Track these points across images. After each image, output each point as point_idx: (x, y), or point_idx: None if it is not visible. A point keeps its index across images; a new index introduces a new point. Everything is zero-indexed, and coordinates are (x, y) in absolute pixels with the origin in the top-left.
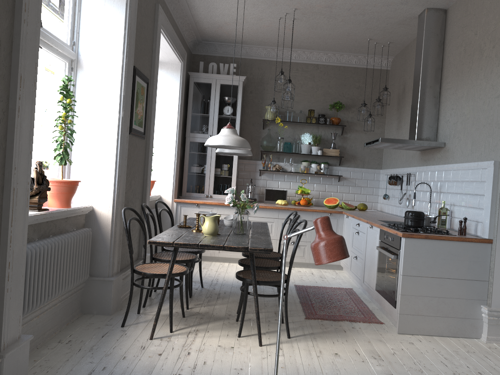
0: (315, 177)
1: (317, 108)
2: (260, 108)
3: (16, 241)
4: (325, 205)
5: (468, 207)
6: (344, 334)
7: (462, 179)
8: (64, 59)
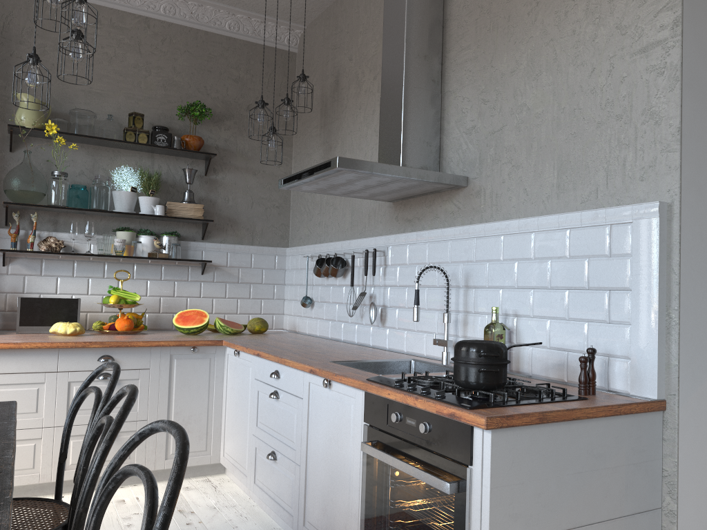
0: (150, 266)
1: (149, 113)
2: (3, 100)
3: None
4: (178, 327)
5: (567, 319)
6: None
7: (542, 255)
8: None
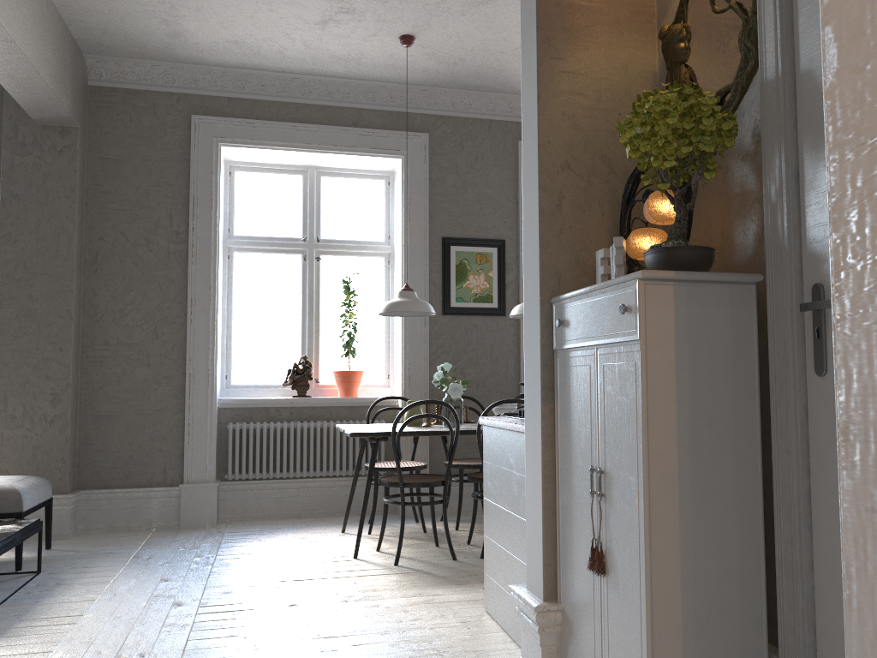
0: None
1: None
2: None
3: (197, 410)
4: None
5: None
6: (441, 584)
7: None
8: (374, 257)
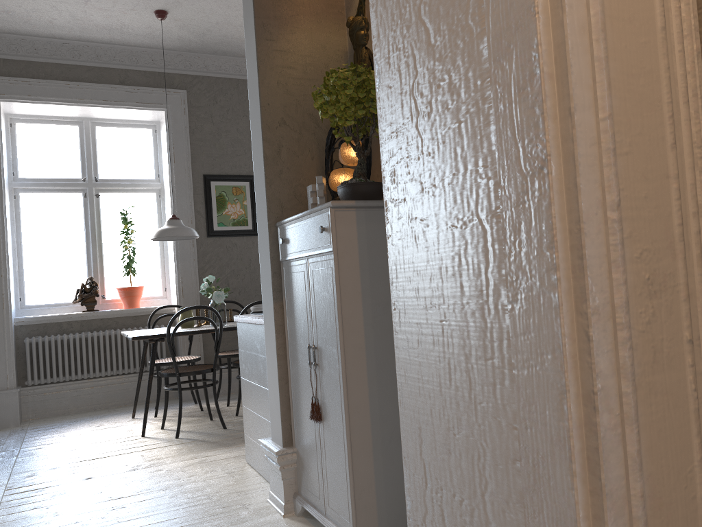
0: None
1: None
2: None
3: None
4: None
5: None
6: (213, 448)
7: None
8: (147, 192)
